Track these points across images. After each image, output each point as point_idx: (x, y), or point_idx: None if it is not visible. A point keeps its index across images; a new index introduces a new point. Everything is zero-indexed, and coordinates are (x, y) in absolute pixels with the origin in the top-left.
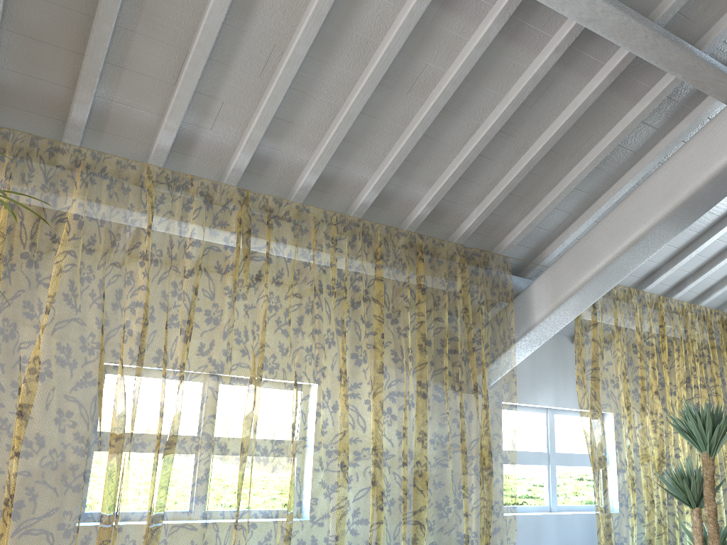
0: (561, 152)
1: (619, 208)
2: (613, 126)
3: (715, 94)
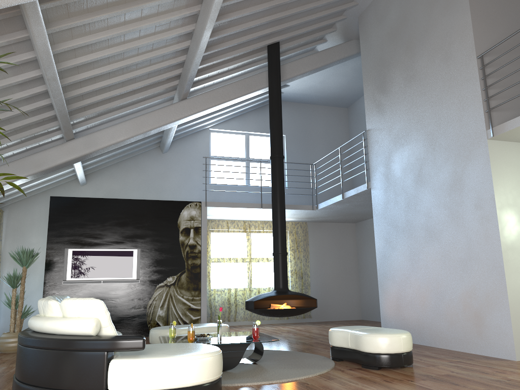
0: (0, 134)
1: (12, 164)
2: (24, 131)
3: (67, 137)
